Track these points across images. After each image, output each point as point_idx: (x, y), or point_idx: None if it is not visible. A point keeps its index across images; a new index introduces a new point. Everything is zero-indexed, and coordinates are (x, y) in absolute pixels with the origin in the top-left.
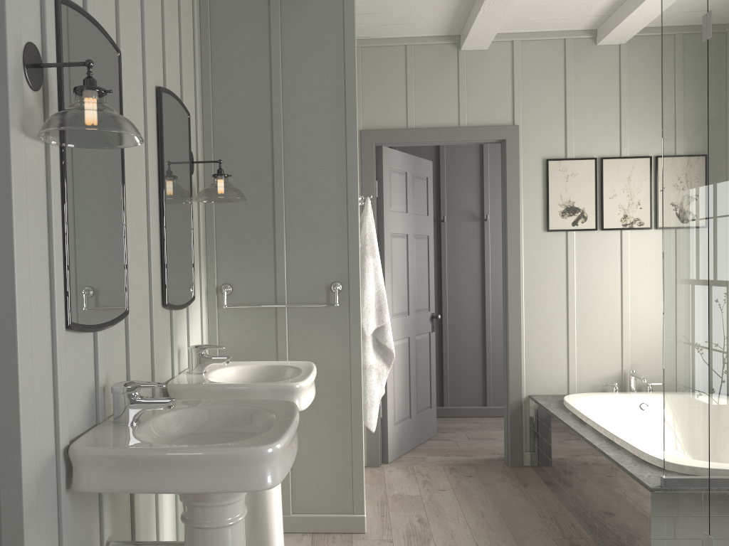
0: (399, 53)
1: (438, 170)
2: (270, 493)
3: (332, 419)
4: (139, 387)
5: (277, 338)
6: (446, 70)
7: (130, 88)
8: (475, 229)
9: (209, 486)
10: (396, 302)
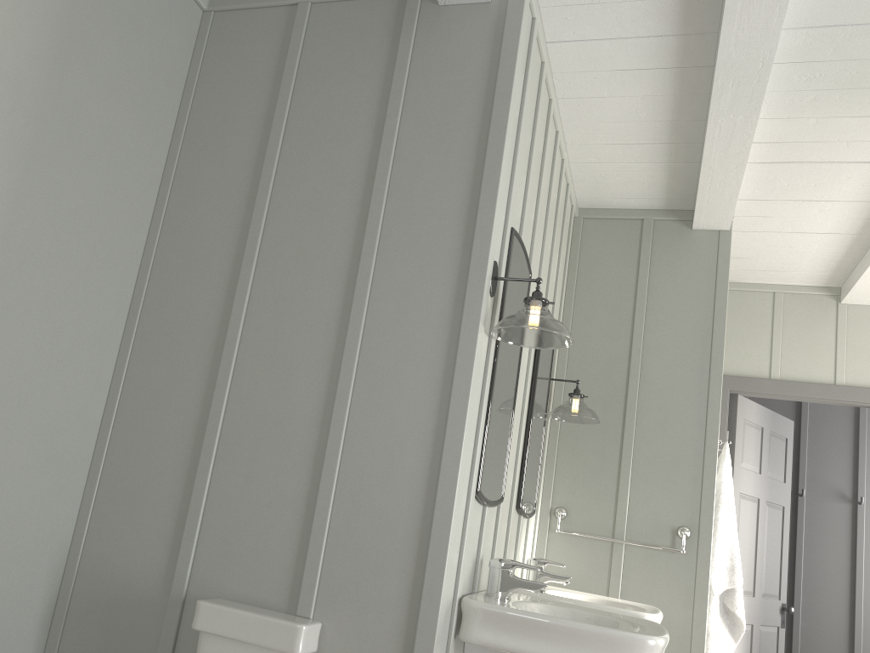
0: (766, 299)
1: (798, 434)
2: None
3: None
4: (515, 566)
5: (609, 576)
6: (821, 322)
7: None
8: (845, 512)
9: None
10: None
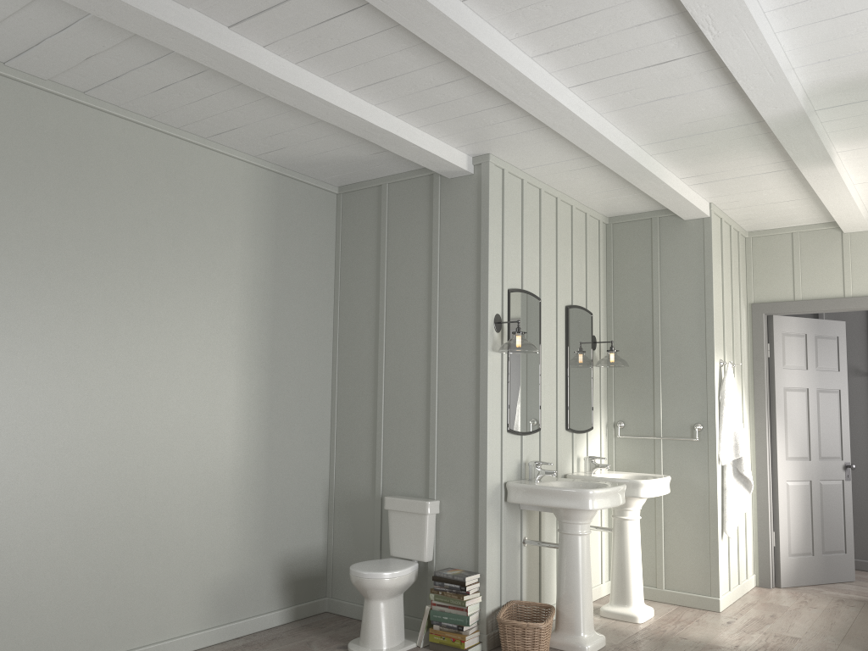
0: (786, 239)
1: None
2: (630, 552)
3: (695, 523)
4: (540, 463)
5: (654, 460)
6: (830, 250)
7: (547, 313)
8: None
9: (562, 504)
10: (792, 447)
